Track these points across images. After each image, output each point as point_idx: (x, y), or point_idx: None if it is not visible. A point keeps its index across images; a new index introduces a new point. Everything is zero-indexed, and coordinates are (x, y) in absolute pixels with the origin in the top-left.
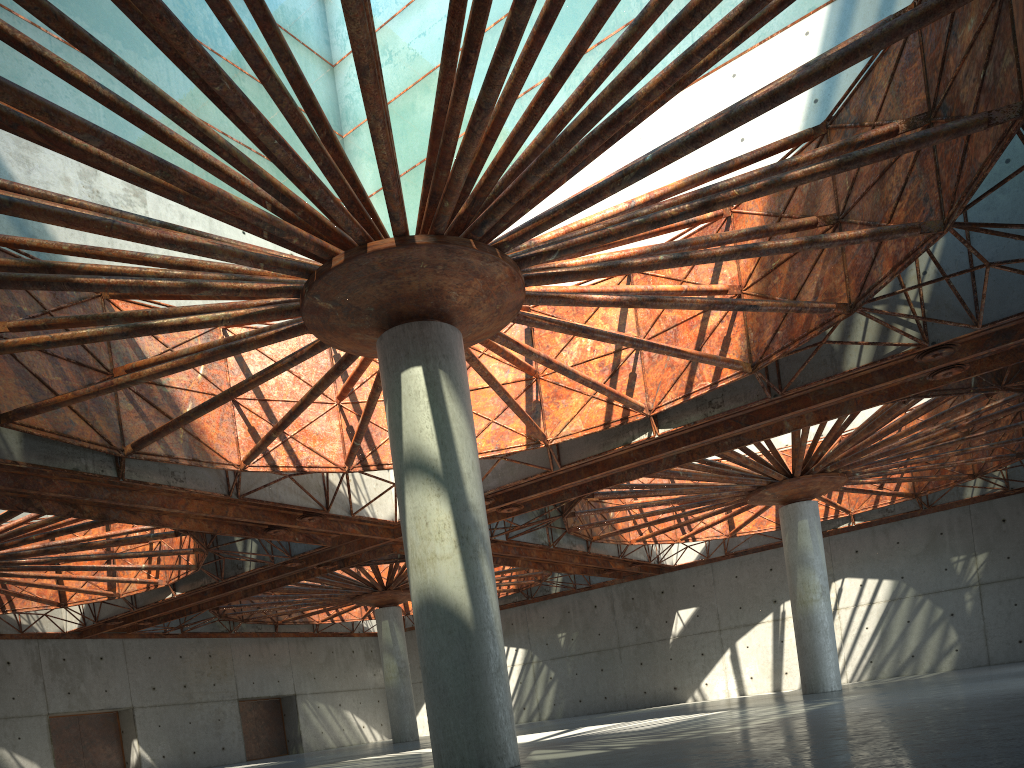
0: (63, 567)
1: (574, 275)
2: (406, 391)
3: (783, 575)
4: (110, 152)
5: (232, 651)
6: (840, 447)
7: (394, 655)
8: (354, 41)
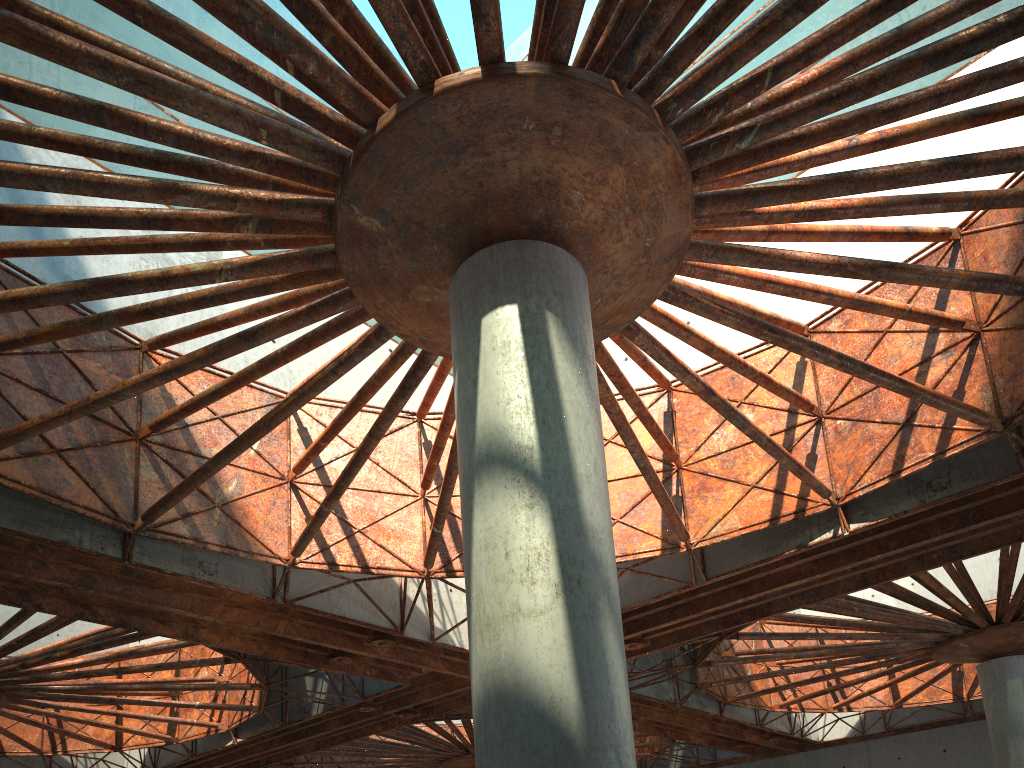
0: (104, 698)
1: (775, 193)
2: (488, 344)
3: (961, 758)
4: None
5: None
6: None
7: None
8: None
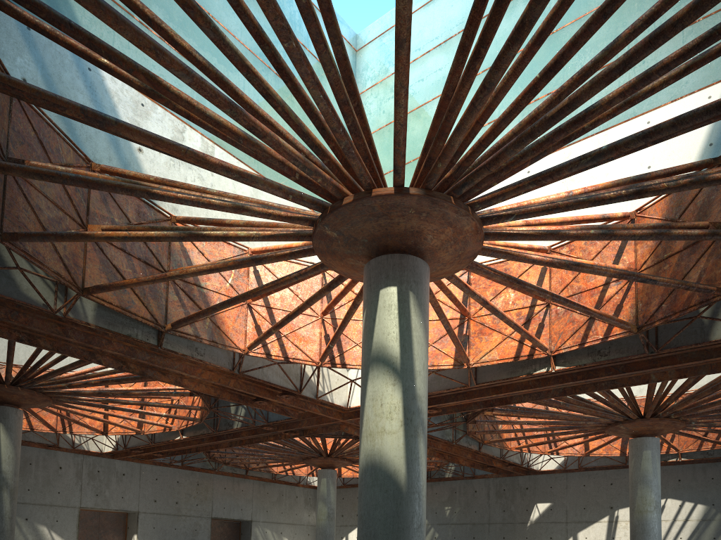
0: (109, 406)
1: (522, 236)
2: (381, 303)
3: (620, 489)
4: (195, 89)
5: (213, 483)
6: (686, 400)
7: (326, 503)
8: (399, 16)
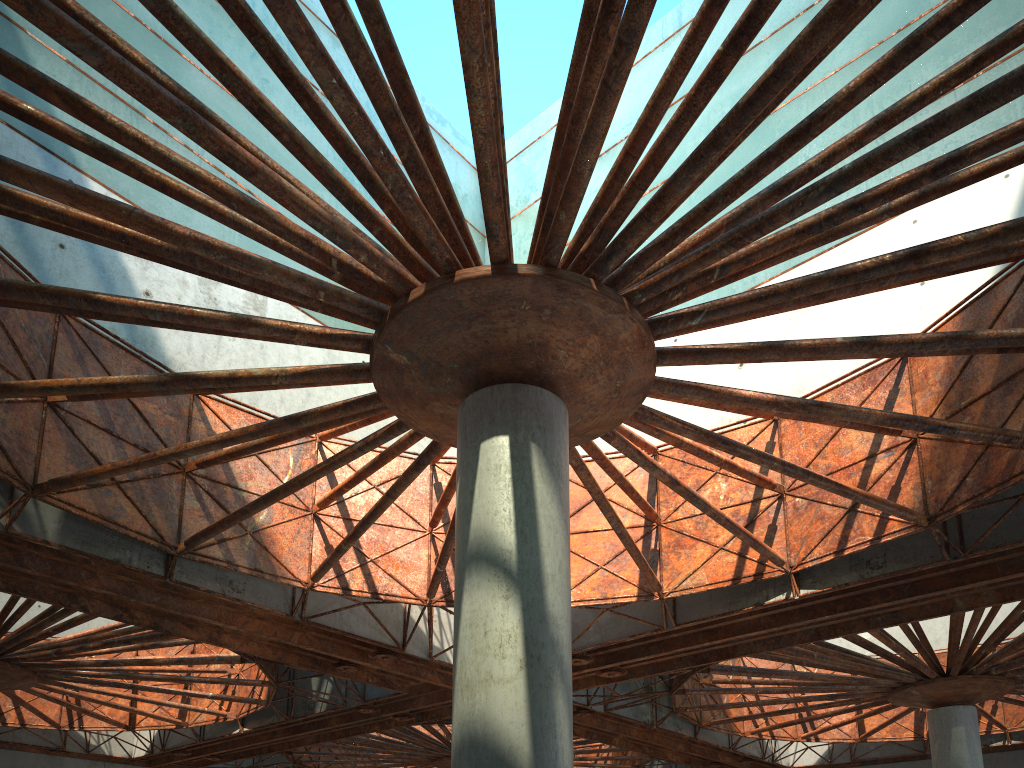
0: (126, 684)
1: (721, 353)
2: (484, 464)
3: None
4: (113, 78)
5: None
6: (1013, 644)
7: None
8: None
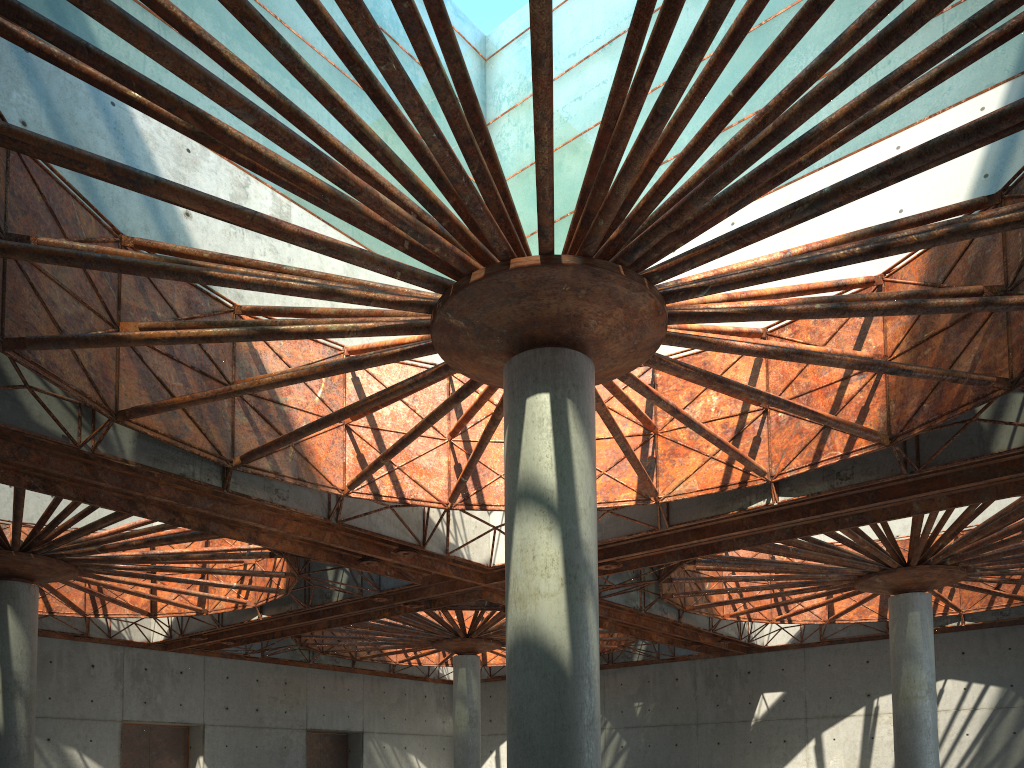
0: (158, 576)
1: (721, 316)
2: (529, 417)
3: (880, 669)
4: (263, 132)
5: (307, 681)
6: (965, 539)
7: (467, 703)
8: (535, 23)
